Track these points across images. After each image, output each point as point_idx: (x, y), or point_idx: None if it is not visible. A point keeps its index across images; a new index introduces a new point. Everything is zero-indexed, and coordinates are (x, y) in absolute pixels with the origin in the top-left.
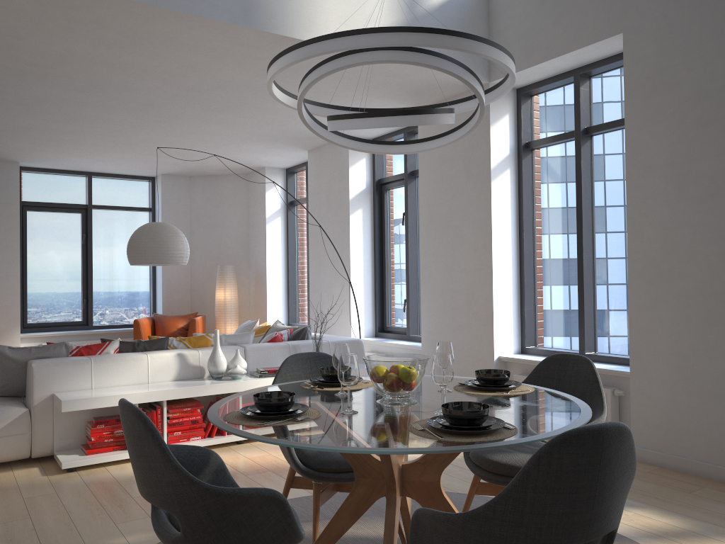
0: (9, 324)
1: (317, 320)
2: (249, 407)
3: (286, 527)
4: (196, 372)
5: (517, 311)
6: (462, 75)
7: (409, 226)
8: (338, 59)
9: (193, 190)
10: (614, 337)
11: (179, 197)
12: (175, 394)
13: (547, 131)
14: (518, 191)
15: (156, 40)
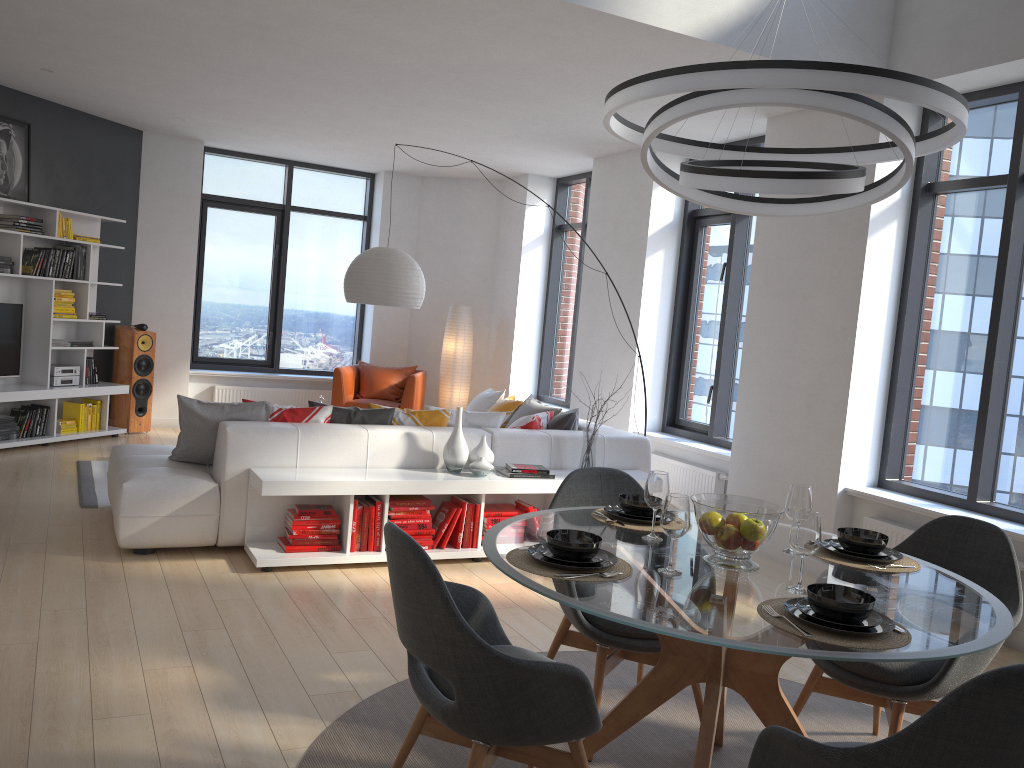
0: (177, 356)
1: (581, 398)
2: (539, 548)
3: (584, 714)
4: (427, 459)
5: (880, 427)
6: (891, 129)
7: (731, 283)
8: (716, 93)
9: (425, 197)
10: (1023, 484)
11: (405, 205)
12: (402, 488)
13: (963, 170)
14: (905, 254)
15: (422, 5)
